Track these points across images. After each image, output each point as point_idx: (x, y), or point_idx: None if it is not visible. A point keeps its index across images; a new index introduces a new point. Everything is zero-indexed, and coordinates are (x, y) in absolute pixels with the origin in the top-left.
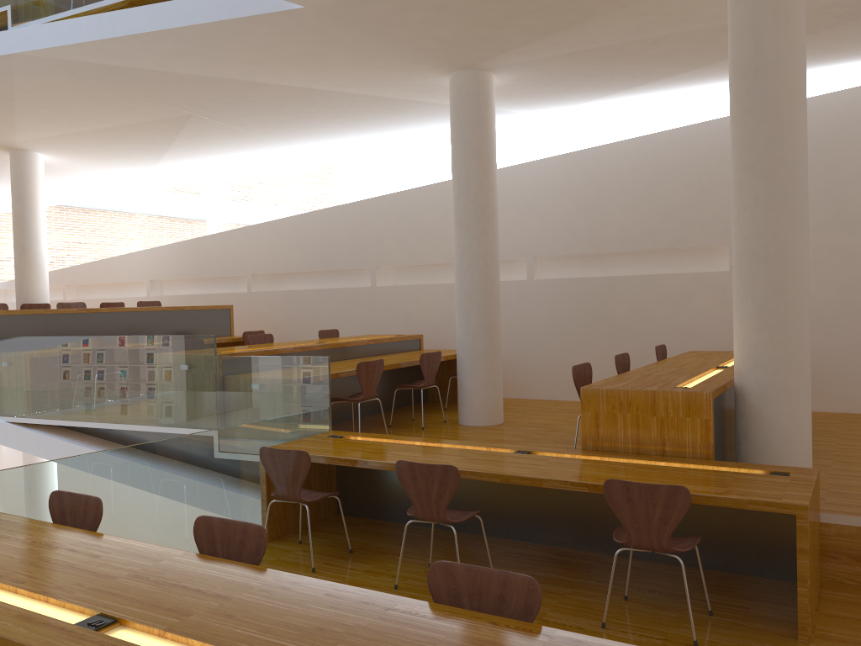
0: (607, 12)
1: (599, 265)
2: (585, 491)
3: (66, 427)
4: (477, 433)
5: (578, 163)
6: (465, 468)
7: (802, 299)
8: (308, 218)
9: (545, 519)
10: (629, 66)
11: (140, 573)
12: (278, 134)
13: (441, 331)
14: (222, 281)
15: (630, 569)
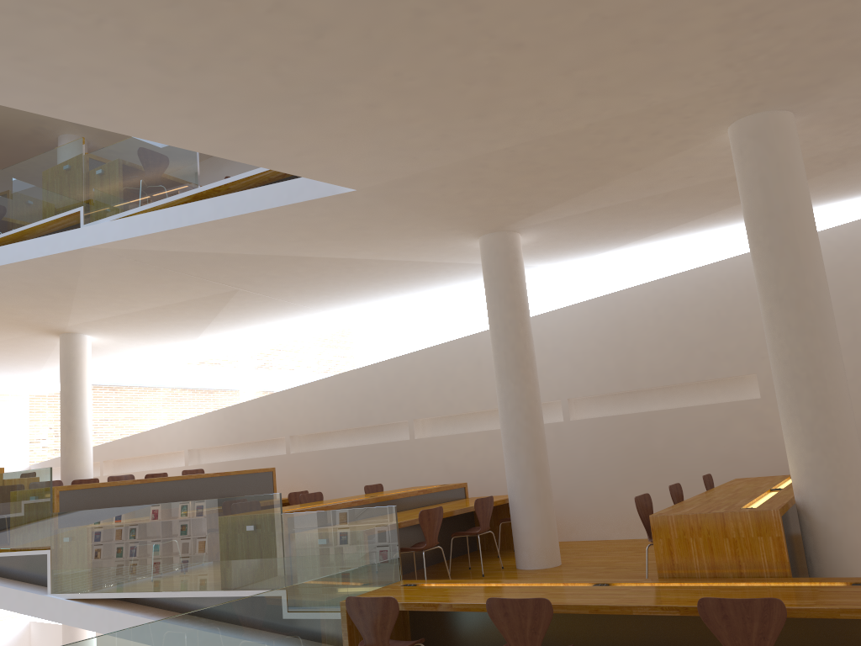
0: (623, 175)
1: (632, 402)
2: (676, 615)
3: (125, 600)
4: (539, 576)
5: (601, 308)
6: (552, 603)
7: (847, 414)
8: (344, 377)
9: None
10: (642, 219)
11: None
12: (315, 301)
13: (483, 478)
14: (260, 445)
15: None
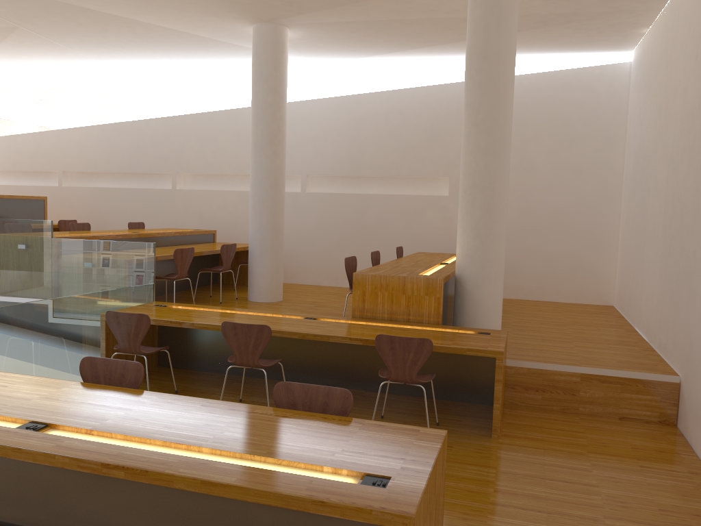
0: None
1: (355, 184)
2: (359, 344)
3: None
4: (264, 307)
5: (345, 105)
6: (272, 328)
7: (503, 218)
8: (117, 127)
9: (322, 367)
10: (390, 37)
11: (49, 396)
12: (96, 53)
13: (230, 229)
14: (33, 175)
15: (386, 397)
